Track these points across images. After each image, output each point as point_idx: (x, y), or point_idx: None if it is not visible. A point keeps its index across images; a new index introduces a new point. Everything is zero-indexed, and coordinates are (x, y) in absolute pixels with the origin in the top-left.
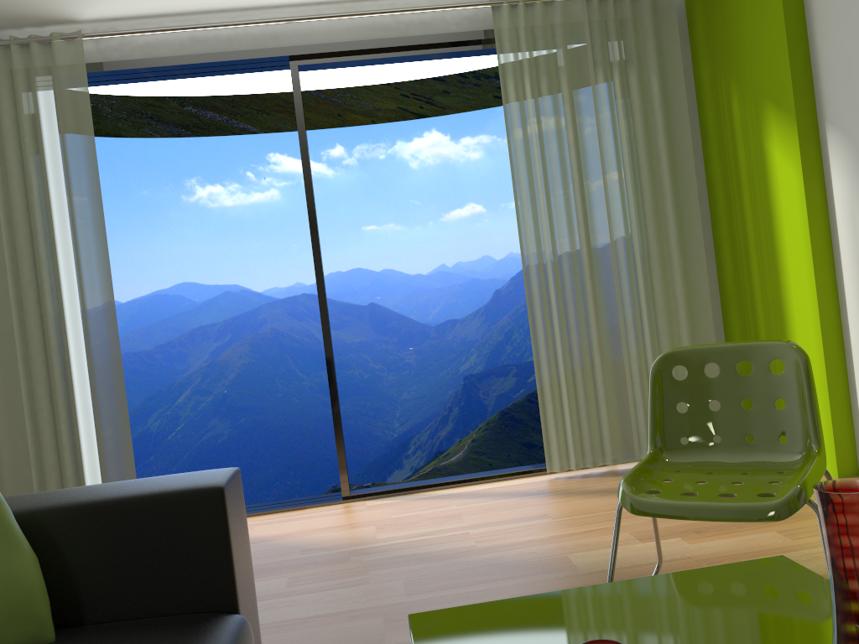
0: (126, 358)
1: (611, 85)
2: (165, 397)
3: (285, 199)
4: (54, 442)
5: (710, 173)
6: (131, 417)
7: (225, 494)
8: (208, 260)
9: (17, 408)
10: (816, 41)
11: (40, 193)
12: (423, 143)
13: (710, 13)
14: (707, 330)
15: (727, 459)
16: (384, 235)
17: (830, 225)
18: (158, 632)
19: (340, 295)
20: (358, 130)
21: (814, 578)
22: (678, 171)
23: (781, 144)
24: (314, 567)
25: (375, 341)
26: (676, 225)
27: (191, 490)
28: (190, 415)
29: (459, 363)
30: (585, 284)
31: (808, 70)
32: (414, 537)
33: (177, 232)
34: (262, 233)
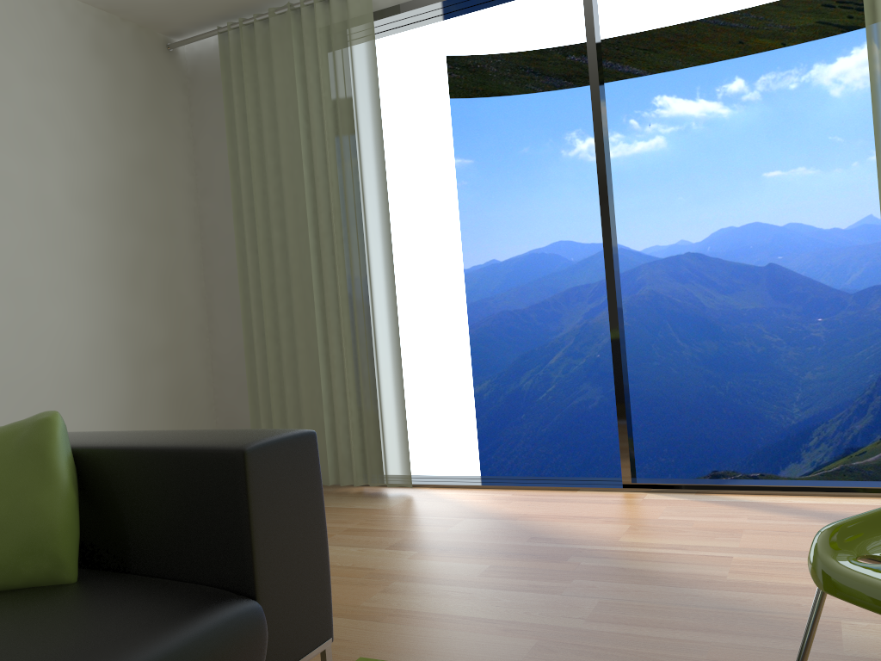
0: (502, 316)
1: None
2: (538, 357)
3: (671, 146)
4: (343, 388)
5: None
6: (504, 374)
7: (247, 458)
8: (585, 217)
9: (314, 353)
10: None
11: (336, 146)
12: (850, 63)
13: None
14: None
15: None
16: (791, 181)
17: None
18: (144, 599)
19: (731, 254)
20: (763, 57)
21: None
22: None
23: None
24: (524, 559)
25: (772, 309)
26: None
27: (216, 448)
28: (562, 377)
29: None
30: None
31: None
32: (662, 548)
33: (555, 189)
34: (644, 186)
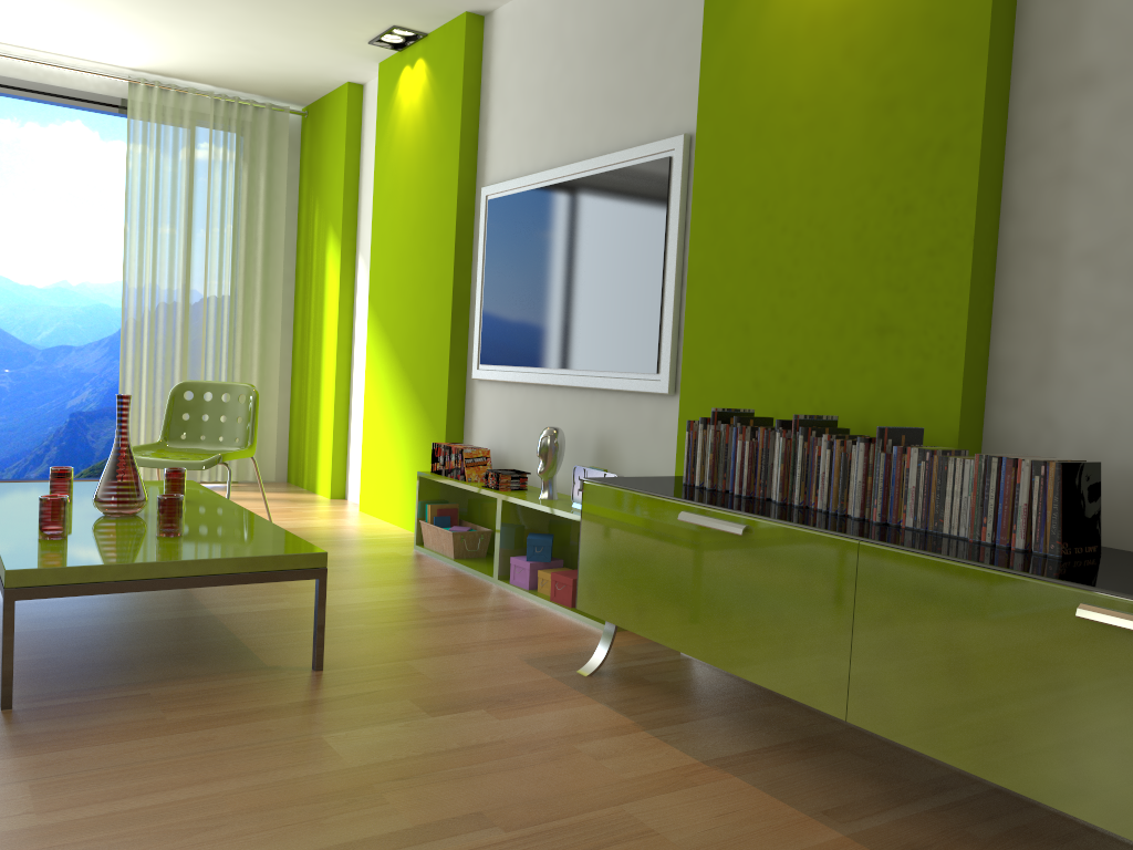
0: None
1: (227, 175)
2: None
3: None
4: None
5: (299, 263)
6: None
7: None
8: None
9: None
10: (362, 193)
11: None
12: (62, 135)
13: (313, 141)
14: (274, 386)
15: (206, 449)
16: None
17: (353, 322)
18: None
19: None
20: None
21: (196, 484)
22: (271, 256)
23: (333, 258)
24: None
25: None
26: (262, 298)
27: None
28: None
29: (67, 397)
30: (177, 332)
31: (355, 211)
32: None
33: None
34: None
